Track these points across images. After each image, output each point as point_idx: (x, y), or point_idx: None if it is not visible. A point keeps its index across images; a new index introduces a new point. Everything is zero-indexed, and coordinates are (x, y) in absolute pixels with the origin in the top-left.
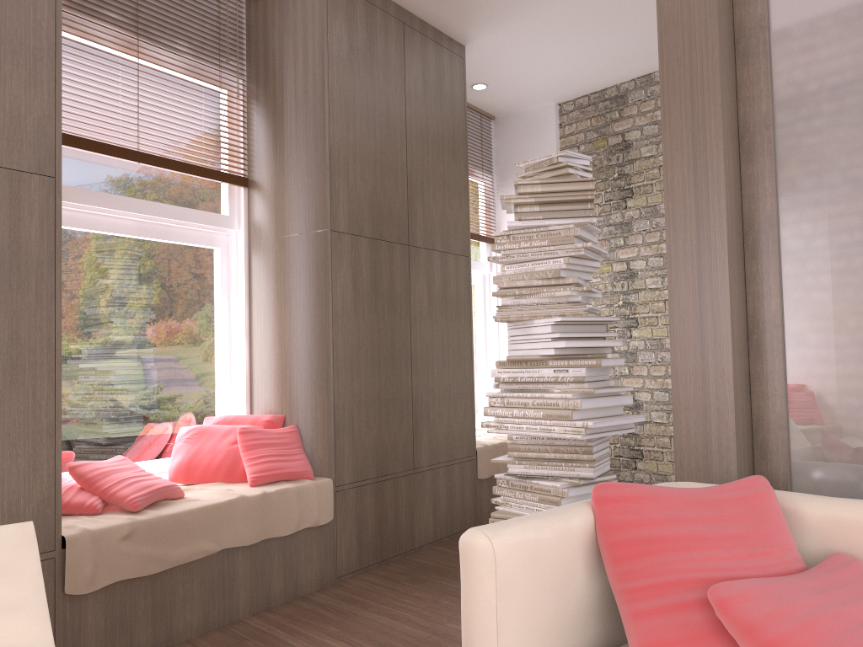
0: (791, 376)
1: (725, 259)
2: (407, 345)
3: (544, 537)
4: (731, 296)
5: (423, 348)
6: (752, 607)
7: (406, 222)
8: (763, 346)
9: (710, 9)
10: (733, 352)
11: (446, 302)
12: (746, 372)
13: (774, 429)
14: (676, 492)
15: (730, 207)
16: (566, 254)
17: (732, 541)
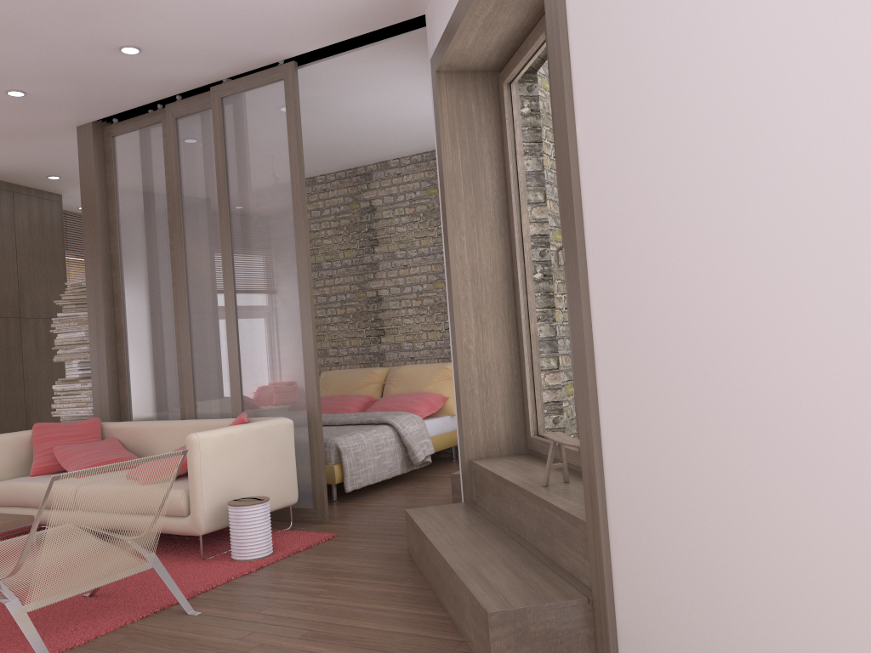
0: (130, 383)
1: (104, 343)
2: (21, 374)
3: (7, 439)
4: (107, 356)
5: (33, 374)
6: (63, 450)
7: (18, 305)
8: (122, 373)
9: (98, 251)
10: (108, 376)
11: (50, 347)
12: (116, 383)
13: (125, 402)
14: (63, 424)
15: (107, 324)
16: (85, 329)
17: (75, 436)
